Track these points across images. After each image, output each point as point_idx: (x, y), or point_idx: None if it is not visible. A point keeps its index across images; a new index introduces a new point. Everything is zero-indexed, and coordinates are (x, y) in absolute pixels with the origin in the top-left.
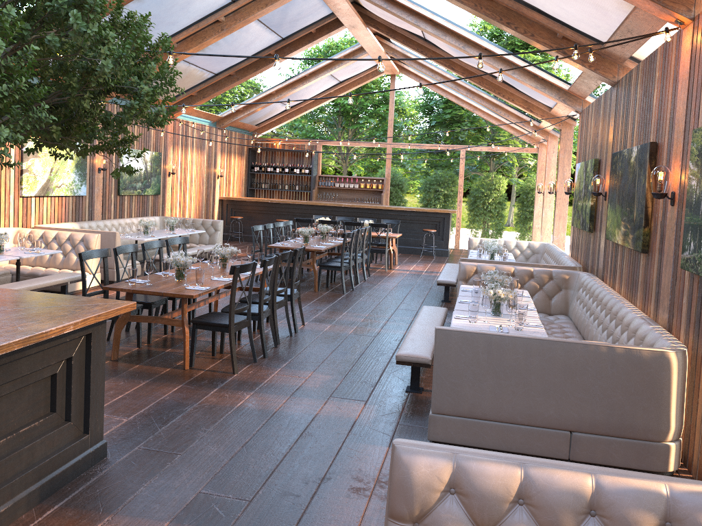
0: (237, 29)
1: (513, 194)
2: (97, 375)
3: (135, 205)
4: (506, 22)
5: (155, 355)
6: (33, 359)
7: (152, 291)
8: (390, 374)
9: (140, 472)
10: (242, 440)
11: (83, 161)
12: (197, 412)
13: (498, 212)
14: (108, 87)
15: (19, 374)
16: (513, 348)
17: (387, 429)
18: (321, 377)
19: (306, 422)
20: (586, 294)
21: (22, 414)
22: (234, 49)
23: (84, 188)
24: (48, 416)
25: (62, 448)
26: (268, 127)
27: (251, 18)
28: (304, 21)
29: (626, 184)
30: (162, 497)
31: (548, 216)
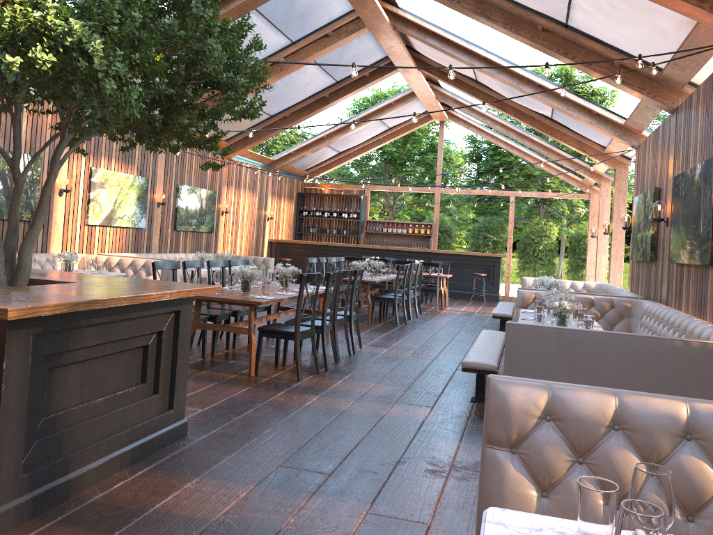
0: (296, 69)
1: (562, 248)
2: (183, 353)
3: (189, 241)
4: (563, 53)
5: (220, 365)
6: (131, 325)
7: (221, 298)
8: (453, 388)
9: (220, 448)
10: (314, 430)
11: (144, 194)
12: (268, 408)
13: (549, 260)
14: (210, 76)
15: (120, 337)
16: (585, 343)
17: (456, 428)
18: (385, 387)
19: (374, 419)
20: (650, 319)
21: (118, 378)
22: (291, 91)
23: (144, 221)
24: (139, 385)
25: (150, 417)
26: (317, 172)
27: (310, 59)
28: (359, 64)
29: (690, 202)
30: (245, 467)
31: (603, 261)
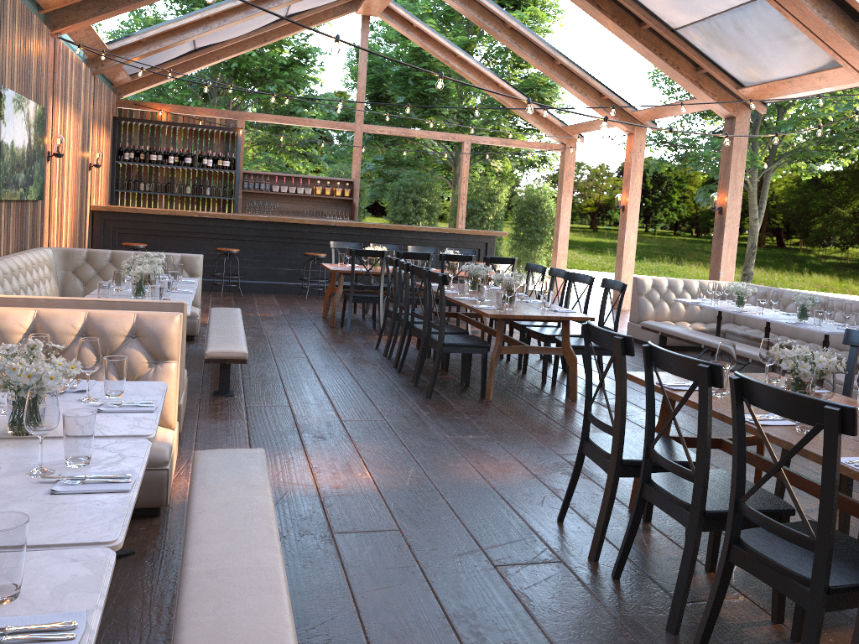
0: None
1: None
2: None
3: (13, 223)
4: None
5: None
6: None
7: None
8: None
9: None
10: None
11: None
12: None
13: None
14: None
15: None
16: None
17: None
18: None
19: None
20: None
21: None
22: None
23: None
24: None
25: None
26: (146, 81)
27: None
28: None
29: None
30: None
31: (631, 241)
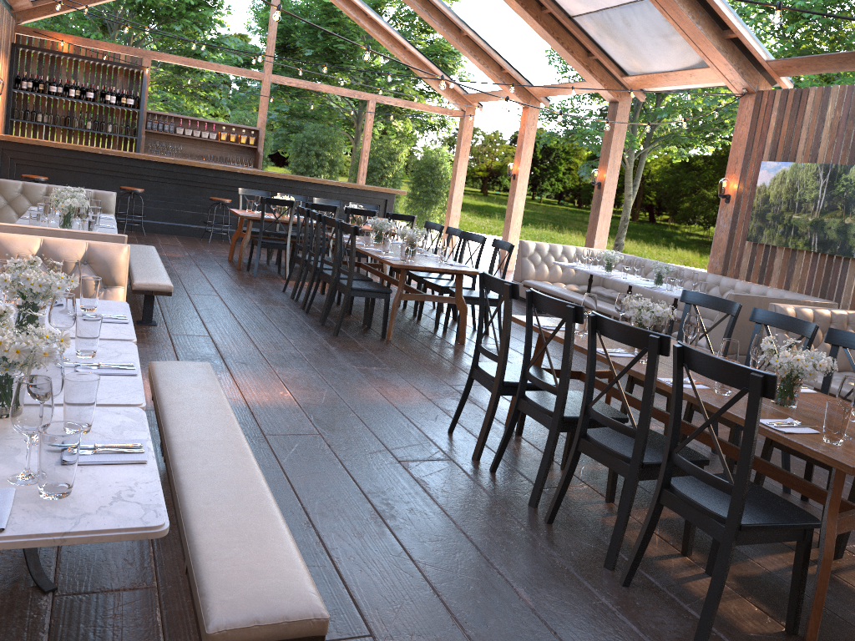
0: None
1: None
2: None
3: None
4: None
5: None
6: None
7: None
8: None
9: None
10: None
11: None
12: None
13: None
14: None
15: None
16: None
17: None
18: None
19: None
20: None
21: None
22: None
23: None
24: None
25: None
26: (47, 9)
27: None
28: None
29: None
30: None
31: (519, 207)
